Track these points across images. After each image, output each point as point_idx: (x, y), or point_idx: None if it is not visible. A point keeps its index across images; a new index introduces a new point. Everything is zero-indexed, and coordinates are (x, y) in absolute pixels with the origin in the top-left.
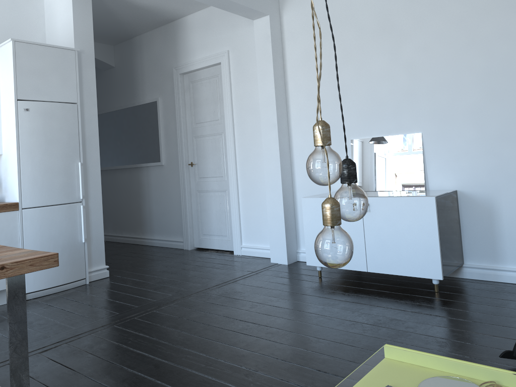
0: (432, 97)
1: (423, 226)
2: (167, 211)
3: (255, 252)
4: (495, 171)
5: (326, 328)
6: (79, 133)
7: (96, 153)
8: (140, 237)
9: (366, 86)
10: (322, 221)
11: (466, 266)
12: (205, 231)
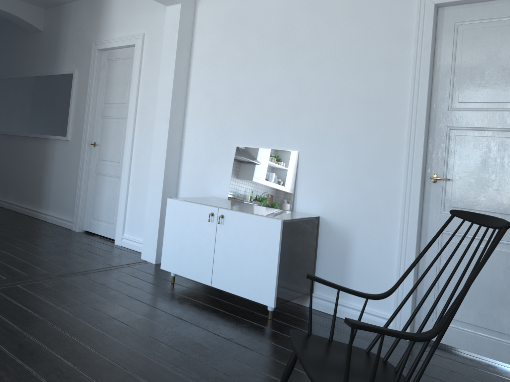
0: (314, 116)
1: (266, 249)
2: (64, 189)
3: (133, 245)
4: (356, 203)
5: (119, 343)
6: None
7: None
8: (36, 210)
9: (258, 94)
10: (181, 226)
11: (314, 296)
12: (95, 215)
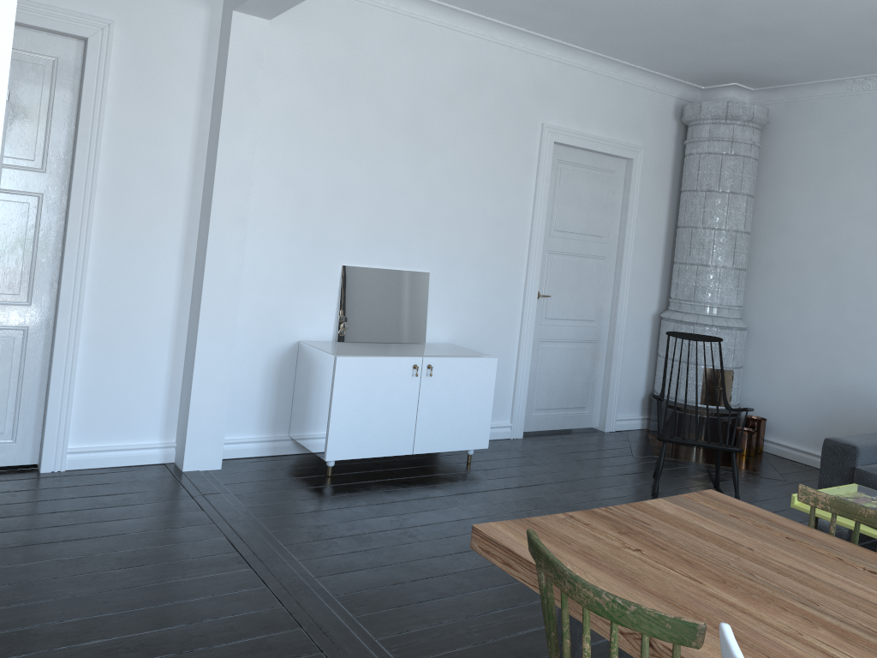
0: (447, 232)
1: (481, 391)
2: None
3: (108, 459)
4: (484, 325)
5: None
6: None
7: None
8: None
9: (377, 195)
10: (363, 392)
11: None
12: None
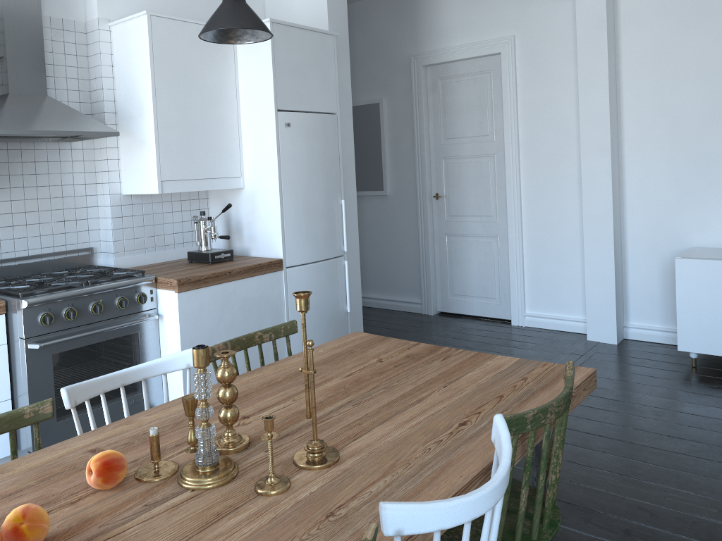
0: None
1: None
2: (392, 260)
3: (549, 324)
4: None
5: None
6: (339, 157)
7: (352, 186)
8: None
9: None
10: (710, 293)
11: None
12: (457, 290)
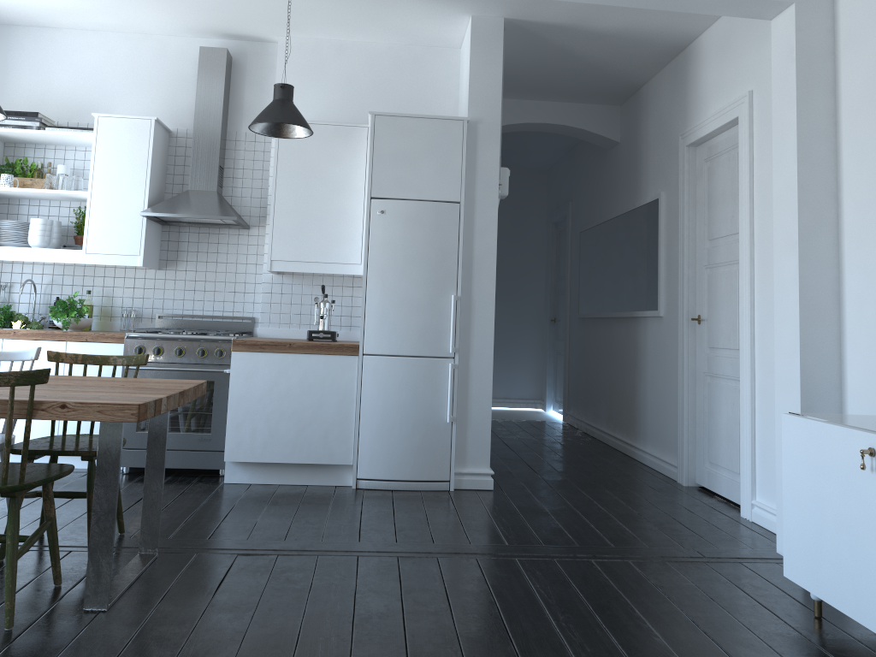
0: None
1: None
2: (663, 404)
3: (771, 523)
4: None
5: None
6: (458, 249)
7: (489, 284)
8: (630, 443)
9: None
10: (812, 480)
11: None
12: (710, 456)
